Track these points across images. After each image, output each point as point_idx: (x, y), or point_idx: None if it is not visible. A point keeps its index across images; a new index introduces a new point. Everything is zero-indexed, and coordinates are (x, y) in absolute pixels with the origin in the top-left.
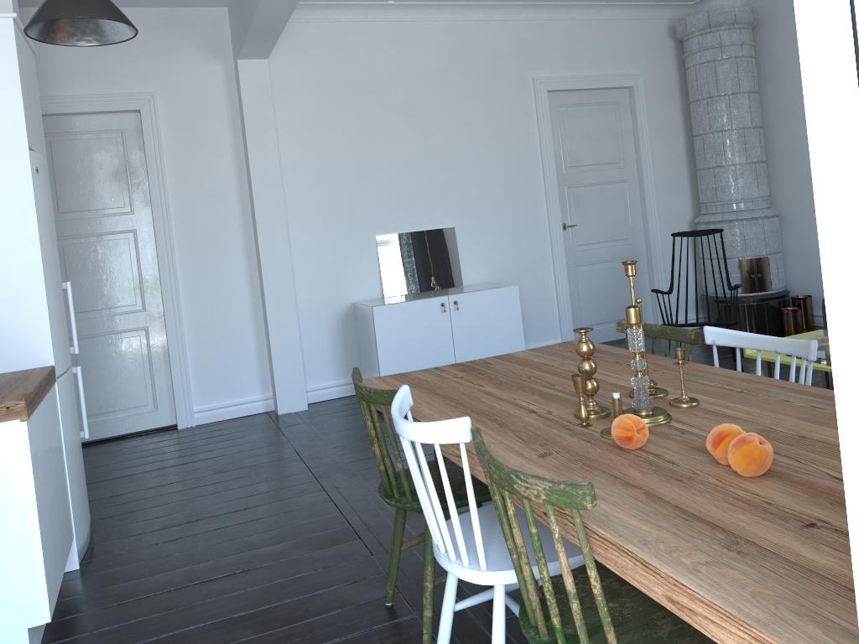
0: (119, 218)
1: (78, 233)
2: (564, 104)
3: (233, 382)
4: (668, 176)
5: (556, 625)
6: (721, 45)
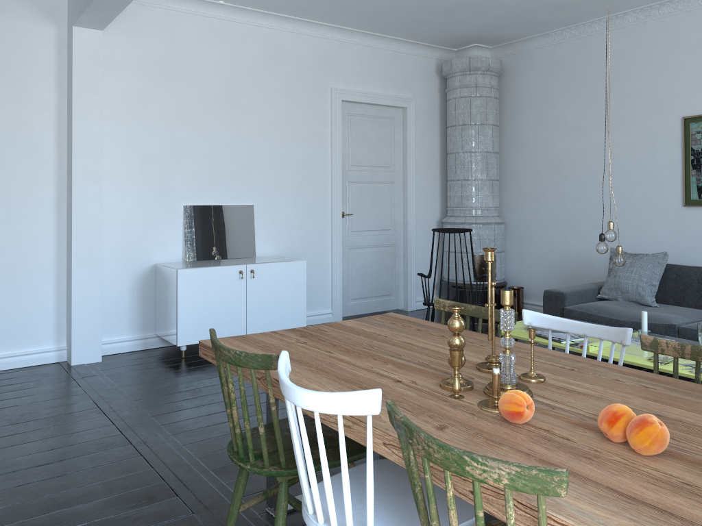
0: None
1: None
2: (353, 113)
3: (27, 332)
4: (426, 183)
5: None
6: (476, 85)
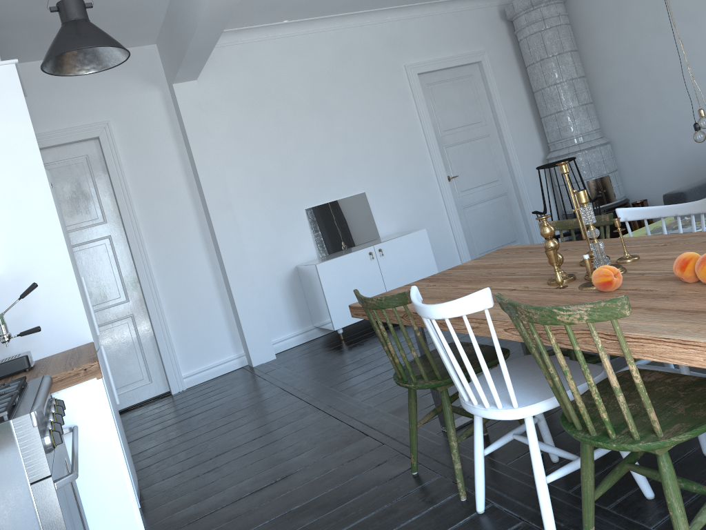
0: (95, 228)
1: None
2: (432, 82)
3: (211, 348)
4: (520, 126)
5: (605, 418)
6: (543, 18)
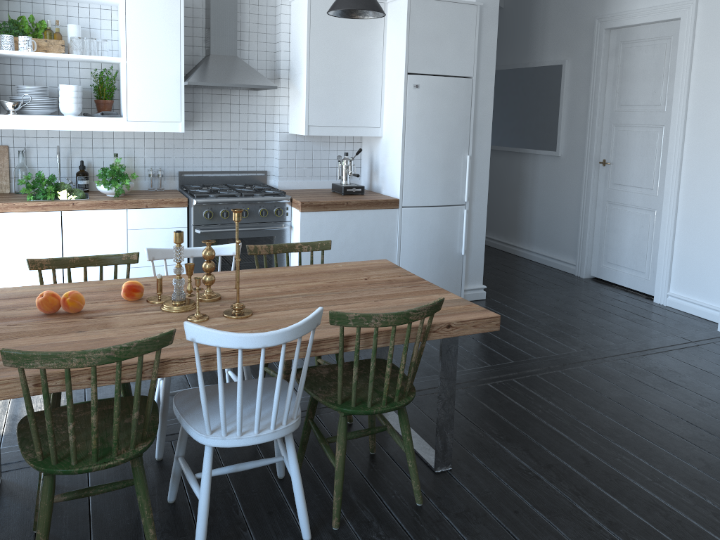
0: (654, 114)
1: (627, 123)
2: None
3: (704, 284)
4: None
5: None
6: None
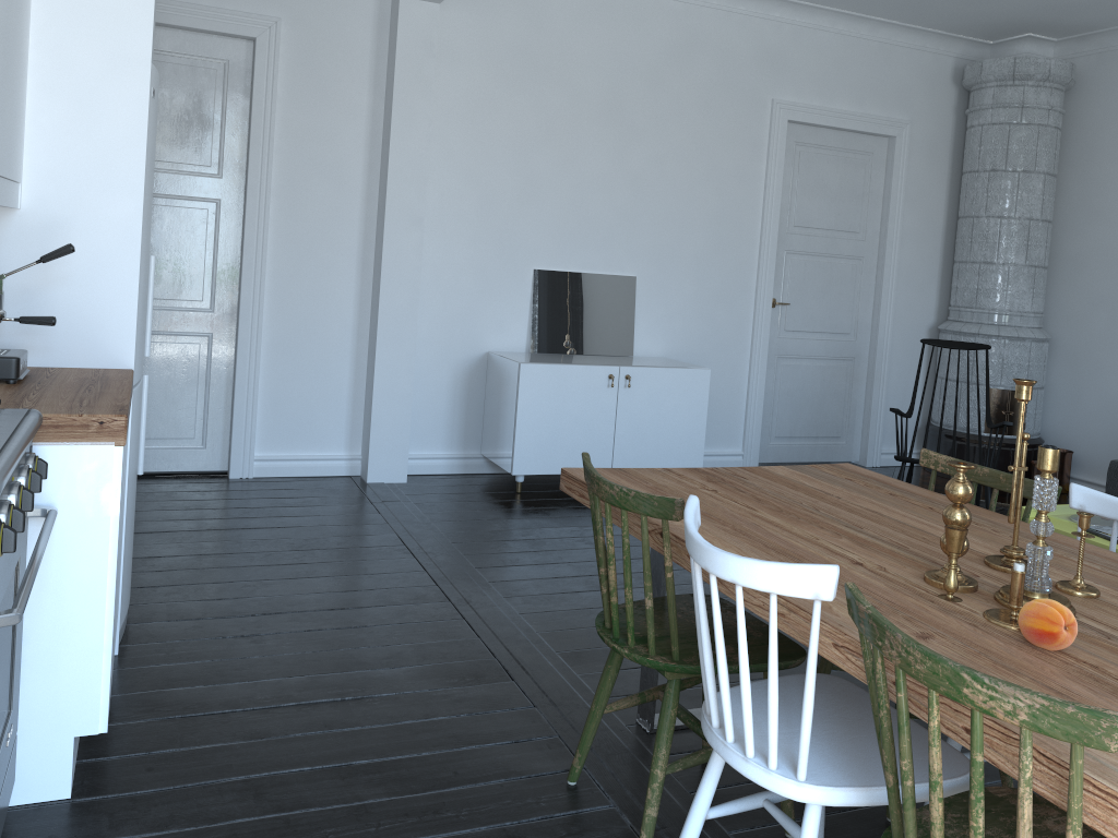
0: (201, 180)
1: None
2: (805, 142)
3: (313, 429)
4: (916, 263)
5: None
6: (1023, 105)
